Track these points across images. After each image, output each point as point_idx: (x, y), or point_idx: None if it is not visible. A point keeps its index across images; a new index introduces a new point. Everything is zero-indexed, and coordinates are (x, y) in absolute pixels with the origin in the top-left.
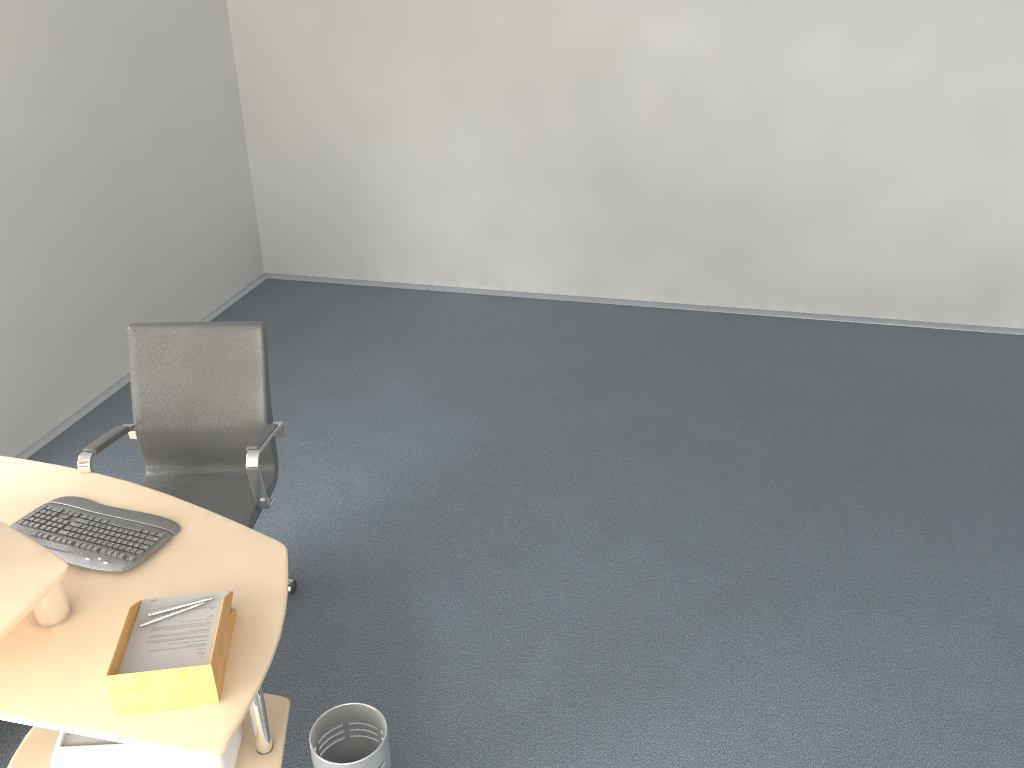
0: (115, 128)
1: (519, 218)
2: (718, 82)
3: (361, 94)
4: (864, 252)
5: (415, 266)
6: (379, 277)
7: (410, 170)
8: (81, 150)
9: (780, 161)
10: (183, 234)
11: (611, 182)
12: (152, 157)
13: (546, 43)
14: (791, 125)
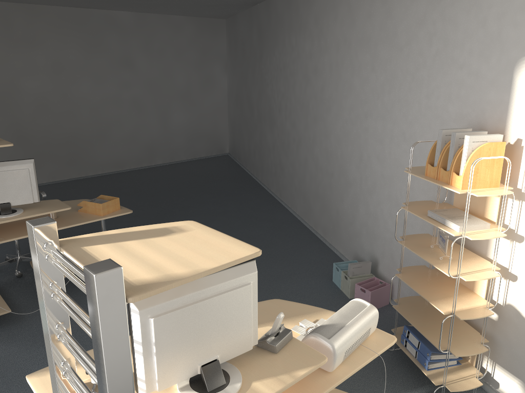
0: None
1: None
2: (53, 99)
3: None
4: (114, 149)
5: None
6: None
7: None
8: None
9: (81, 123)
10: None
11: (21, 139)
12: None
13: None
14: (81, 111)
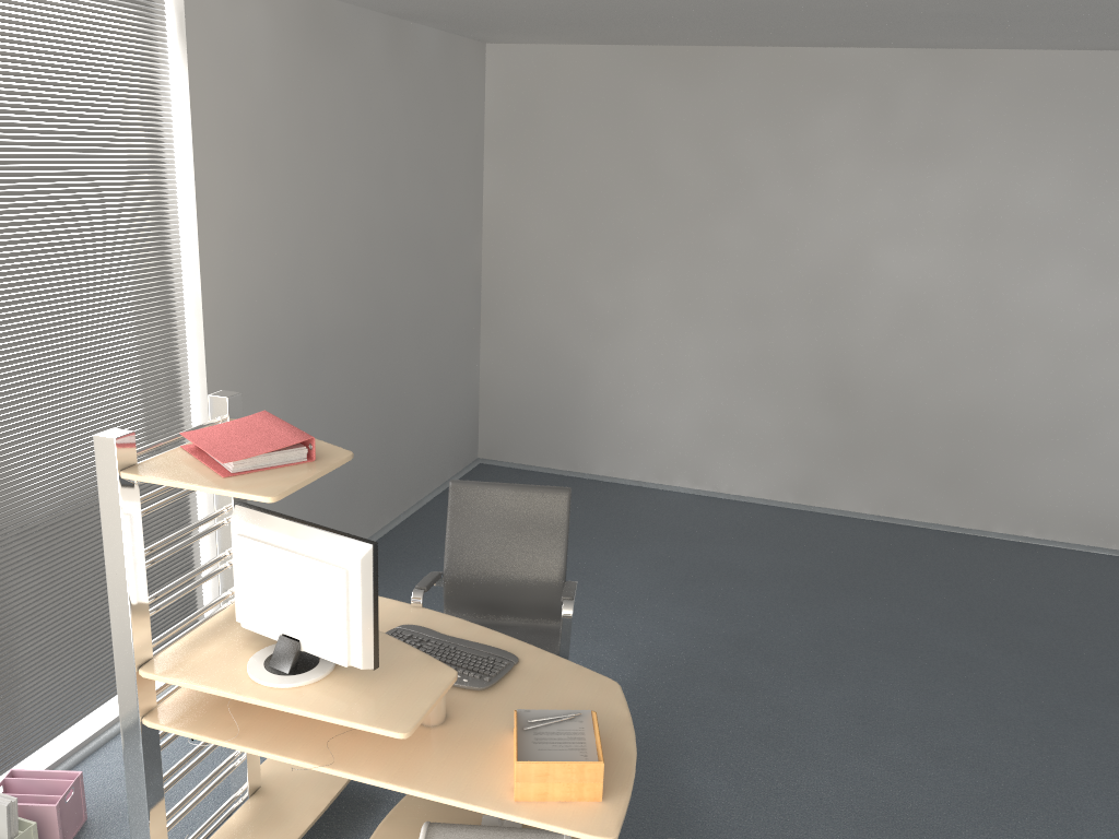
0: (391, 312)
1: (740, 422)
2: (950, 306)
3: (598, 296)
4: (1097, 480)
5: (630, 461)
6: (592, 470)
7: (636, 369)
8: (366, 329)
9: (1010, 384)
10: (424, 413)
11: (836, 393)
12: (412, 340)
13: (782, 261)
14: (1023, 351)
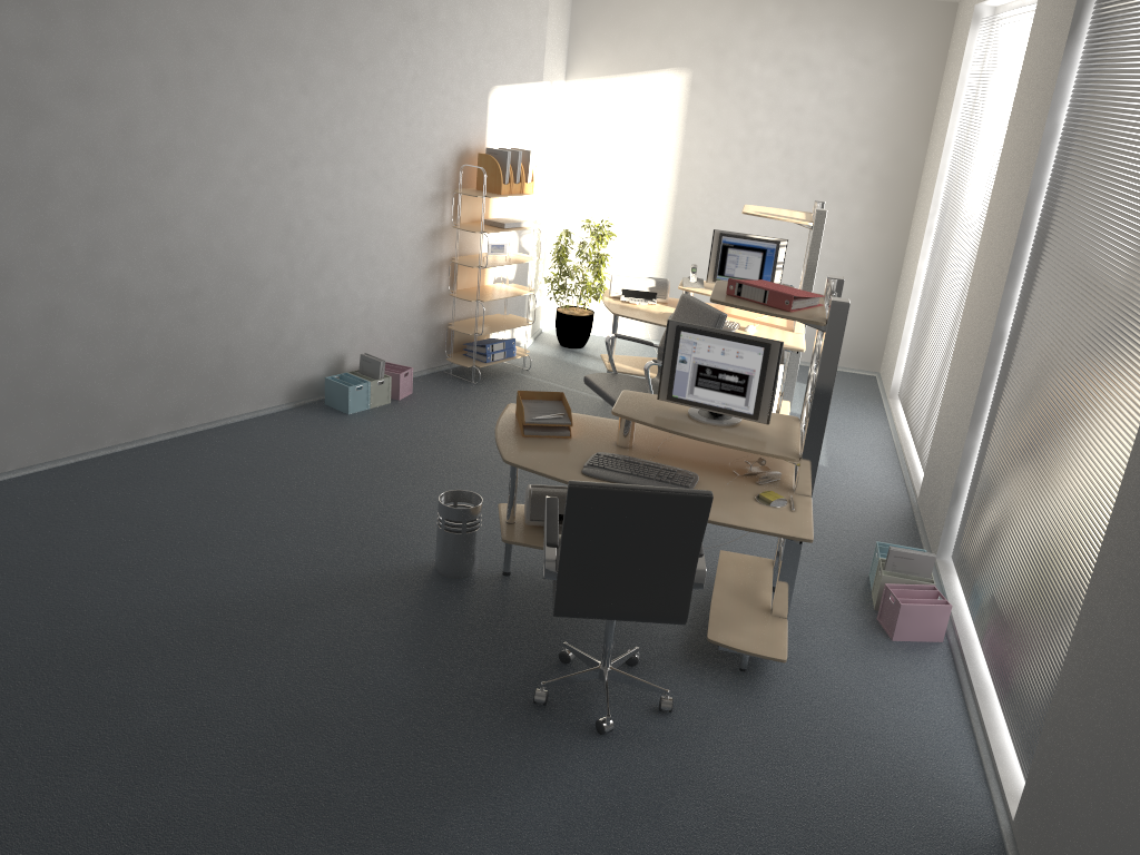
0: None
1: None
2: None
3: None
4: None
5: None
6: None
7: None
8: None
9: None
10: None
11: None
12: None
13: None
14: None
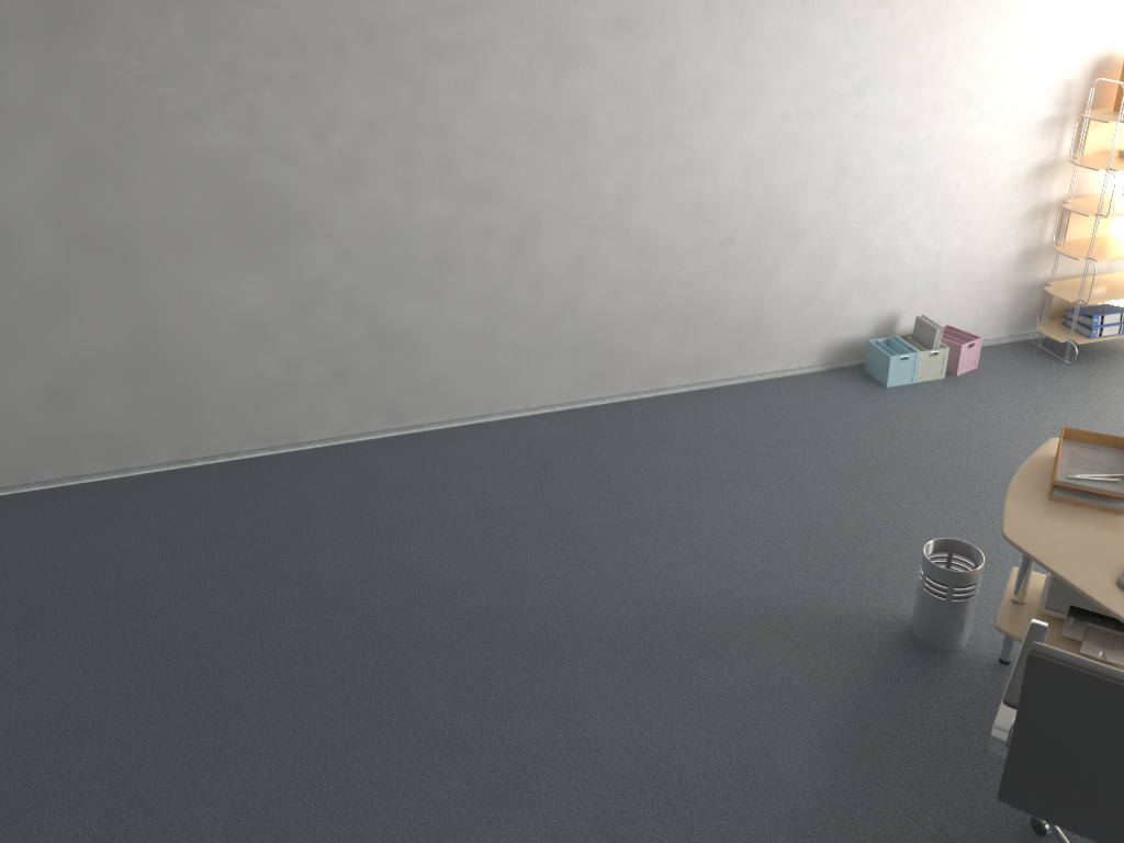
0: None
1: None
2: None
3: None
4: None
5: None
6: None
7: None
8: None
9: None
10: None
11: None
12: None
13: None
14: None
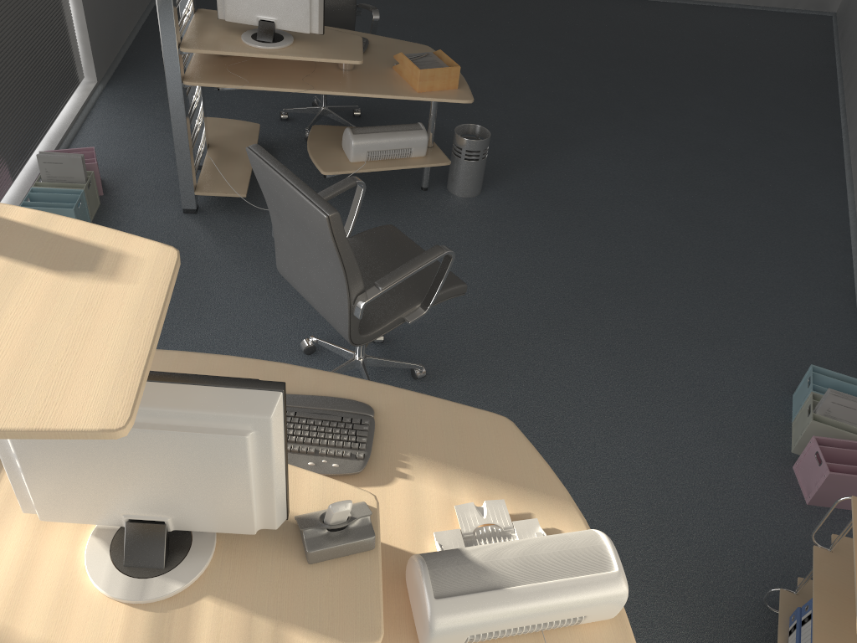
0: None
1: None
2: None
3: None
4: None
5: None
6: None
7: None
8: None
9: None
10: None
11: None
12: None
13: None
14: None
